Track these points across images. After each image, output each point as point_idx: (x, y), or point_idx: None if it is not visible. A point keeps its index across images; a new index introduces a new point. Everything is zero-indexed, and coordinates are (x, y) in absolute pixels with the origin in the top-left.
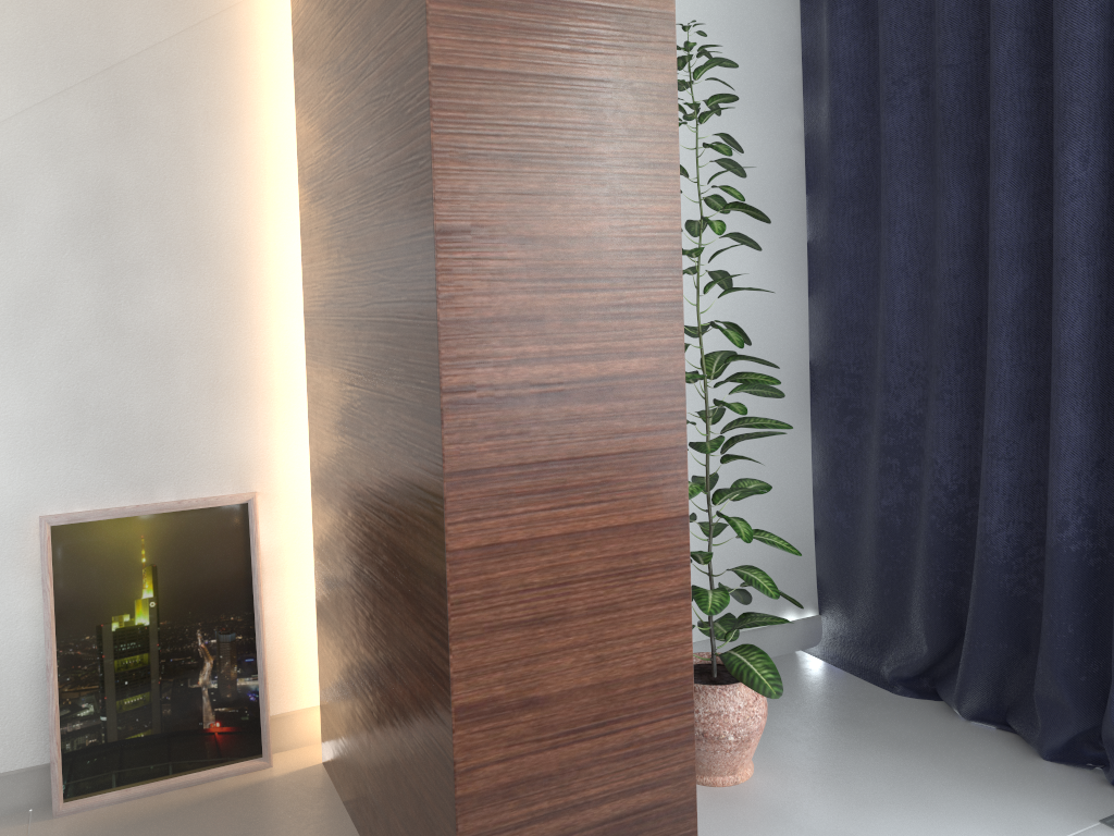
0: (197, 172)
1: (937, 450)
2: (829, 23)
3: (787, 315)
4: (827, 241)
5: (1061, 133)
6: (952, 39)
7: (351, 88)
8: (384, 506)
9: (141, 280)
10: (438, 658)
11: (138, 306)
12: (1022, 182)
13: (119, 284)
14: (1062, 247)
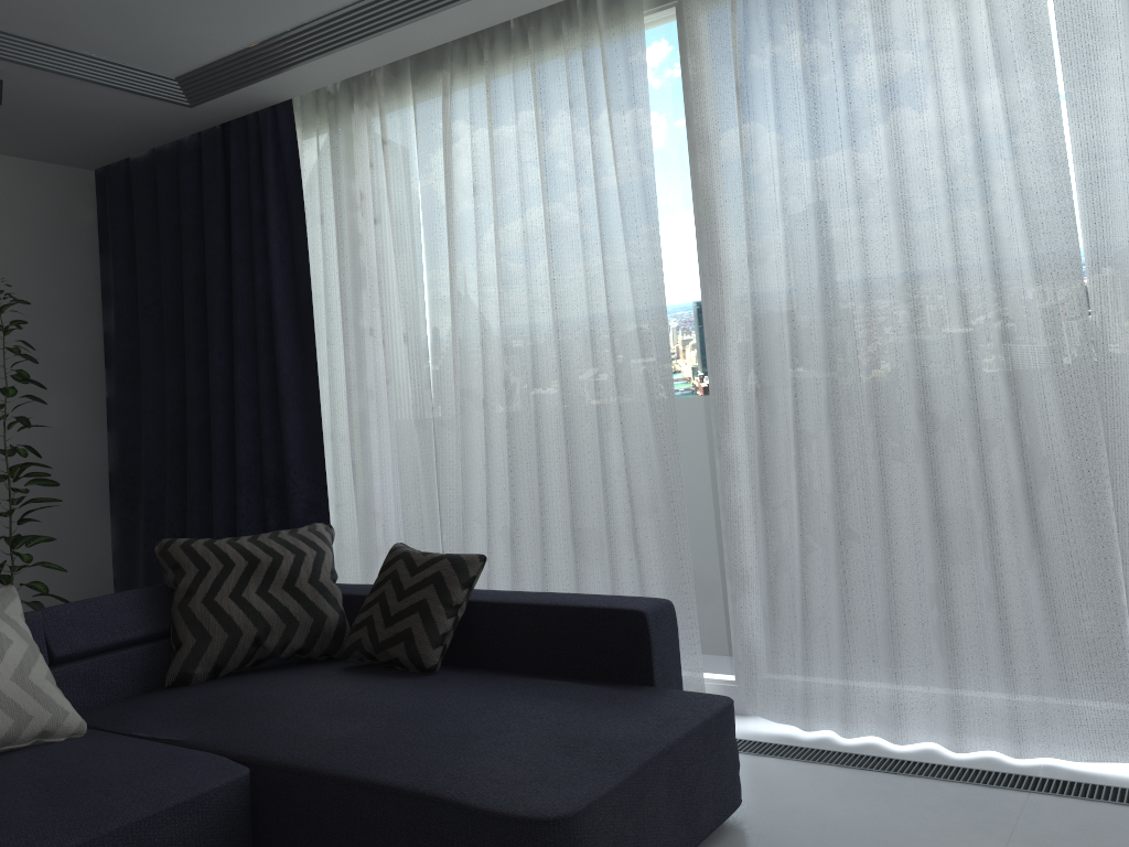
0: None
1: (170, 513)
2: (113, 269)
3: (92, 443)
4: (115, 396)
5: (210, 342)
6: (169, 288)
7: None
8: None
9: None
10: None
11: None
12: (200, 365)
13: None
14: (212, 398)
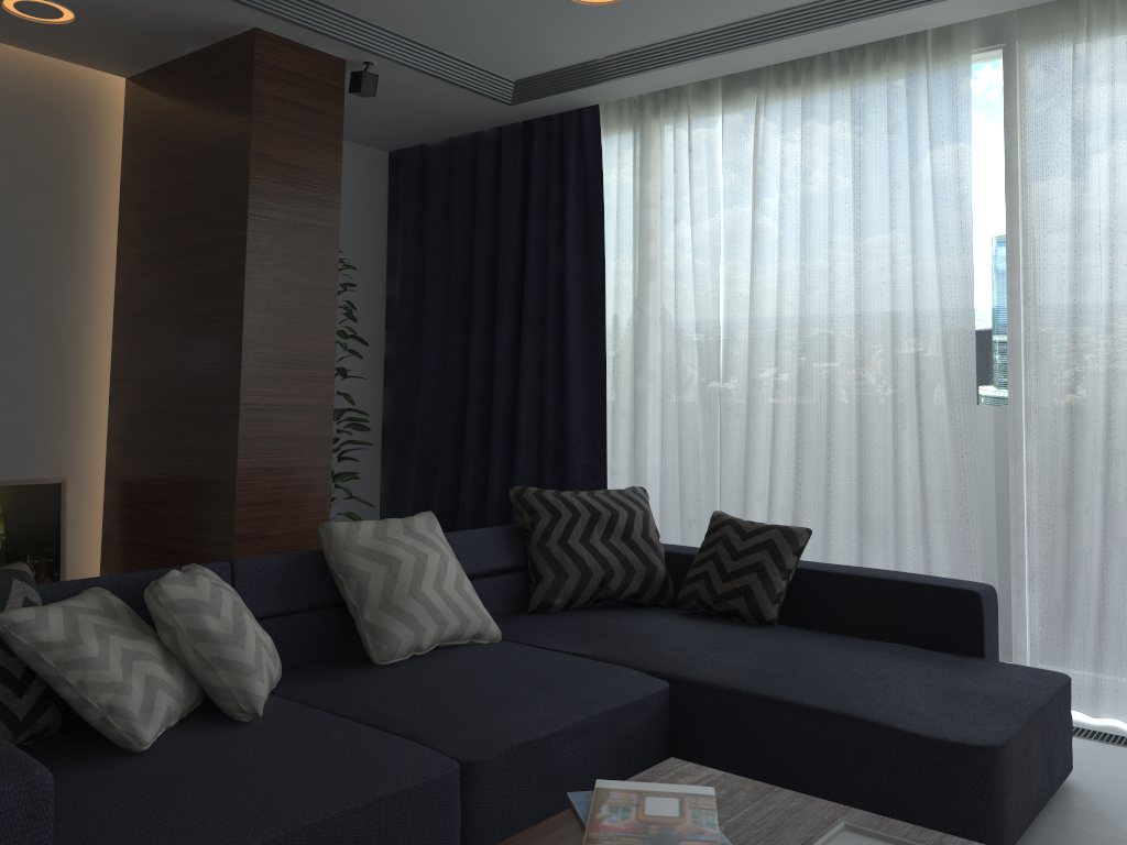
0: (51, 293)
1: (443, 465)
2: (402, 242)
3: (371, 396)
4: (395, 356)
5: (499, 316)
6: (458, 264)
7: (181, 270)
8: (188, 463)
9: (15, 351)
10: (226, 517)
11: (11, 365)
12: (484, 335)
13: (2, 352)
14: (497, 366)
